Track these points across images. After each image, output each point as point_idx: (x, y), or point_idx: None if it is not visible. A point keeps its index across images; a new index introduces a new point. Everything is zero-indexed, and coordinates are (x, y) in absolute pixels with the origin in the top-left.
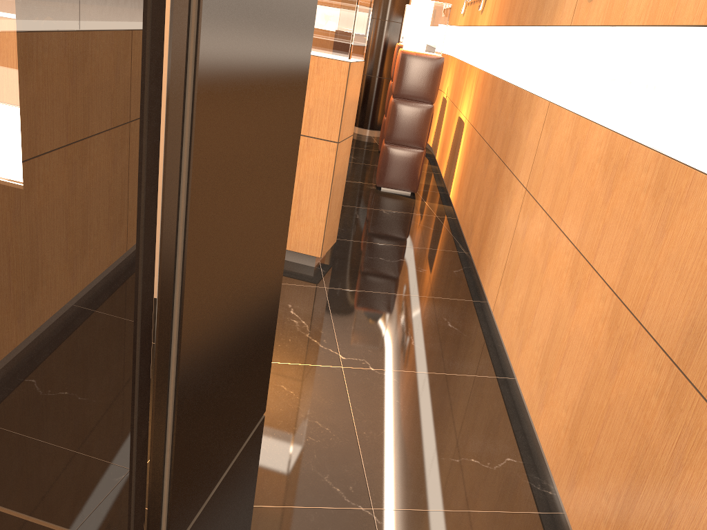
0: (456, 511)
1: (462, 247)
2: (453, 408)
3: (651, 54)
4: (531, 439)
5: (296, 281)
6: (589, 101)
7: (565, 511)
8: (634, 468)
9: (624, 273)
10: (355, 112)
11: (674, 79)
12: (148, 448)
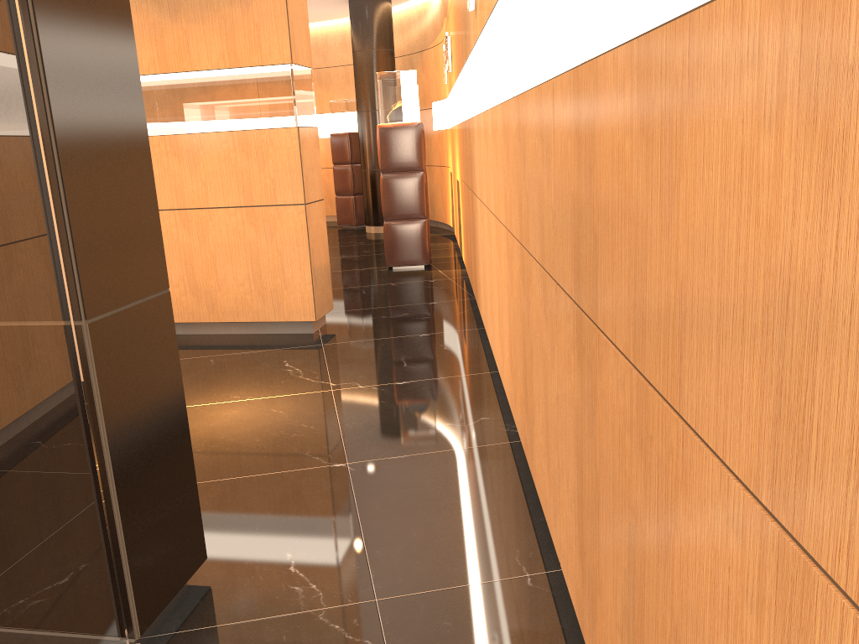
0: (424, 453)
1: (471, 295)
2: (436, 397)
3: (492, 35)
4: (509, 404)
5: (293, 345)
6: (485, 96)
7: (516, 428)
8: (523, 343)
9: (505, 207)
10: (321, 176)
11: (498, 45)
12: (58, 238)
